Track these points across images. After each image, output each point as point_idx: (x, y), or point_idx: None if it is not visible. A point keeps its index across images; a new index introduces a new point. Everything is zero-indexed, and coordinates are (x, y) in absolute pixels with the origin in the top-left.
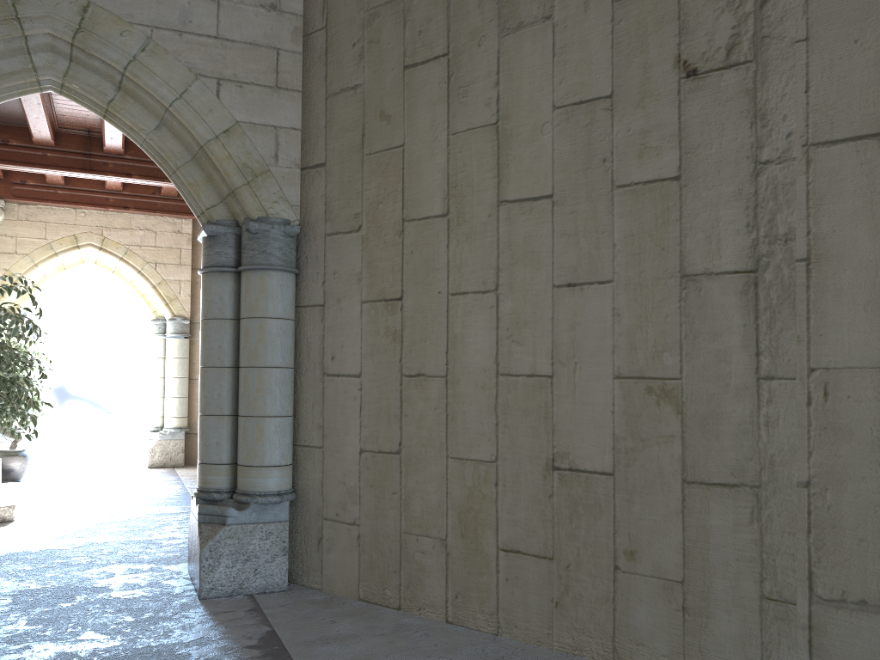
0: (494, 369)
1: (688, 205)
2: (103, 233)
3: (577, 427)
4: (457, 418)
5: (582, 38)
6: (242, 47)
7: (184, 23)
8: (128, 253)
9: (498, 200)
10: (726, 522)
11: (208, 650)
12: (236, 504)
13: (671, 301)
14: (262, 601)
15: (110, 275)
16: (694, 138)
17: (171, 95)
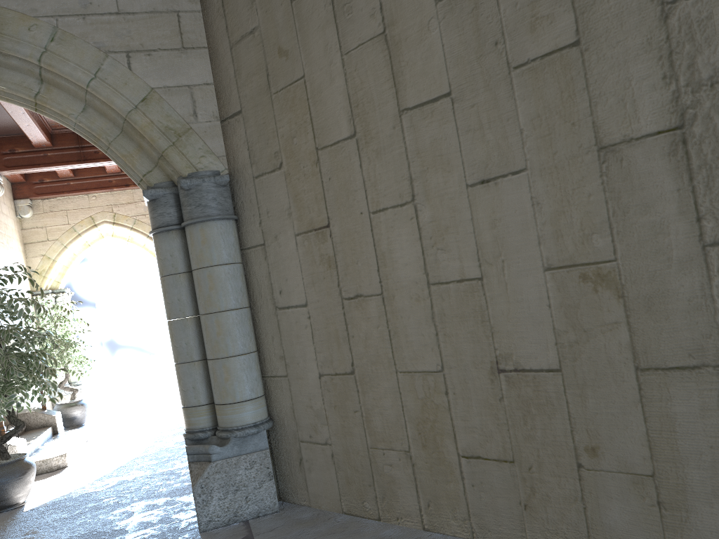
0: (425, 280)
1: (594, 70)
2: (113, 210)
3: (515, 326)
4: (399, 332)
5: None
6: (144, 17)
7: (85, 6)
8: (136, 223)
9: (399, 110)
10: (692, 408)
11: None
12: (219, 440)
13: (592, 178)
14: (255, 526)
15: (126, 243)
16: None
17: (86, 77)
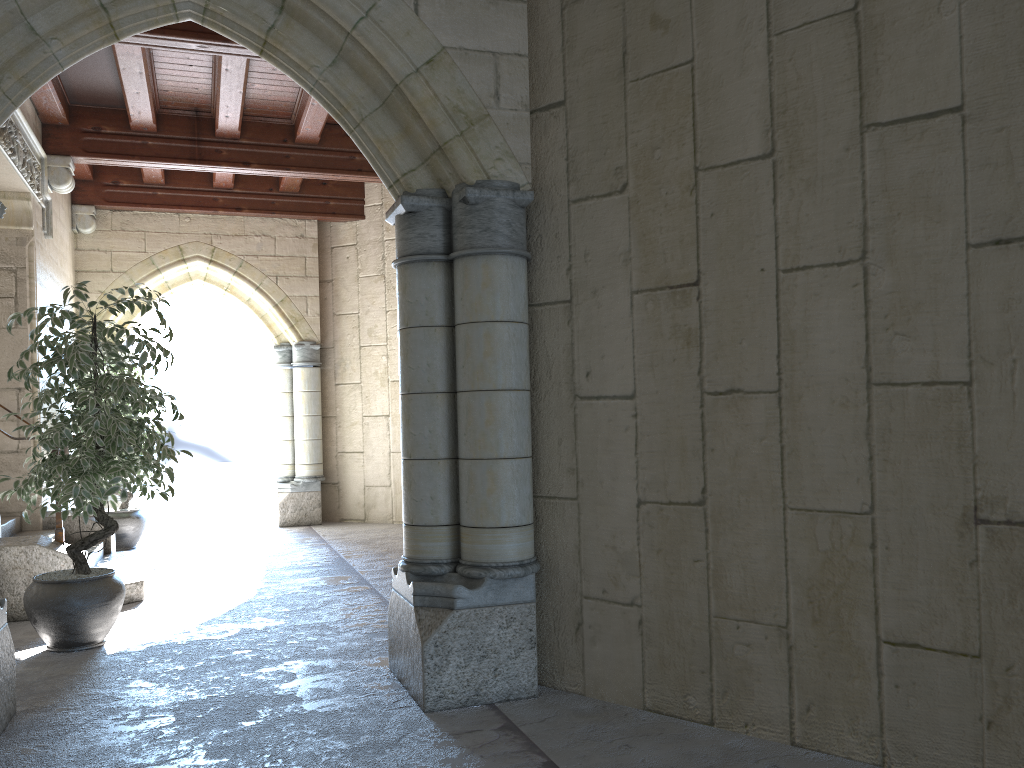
0: (863, 378)
1: None
2: (212, 242)
3: (1019, 458)
4: (800, 451)
5: None
6: None
7: None
8: (243, 266)
9: (861, 125)
10: None
11: None
12: (463, 579)
13: None
14: (511, 713)
15: (222, 294)
16: None
17: (355, 13)
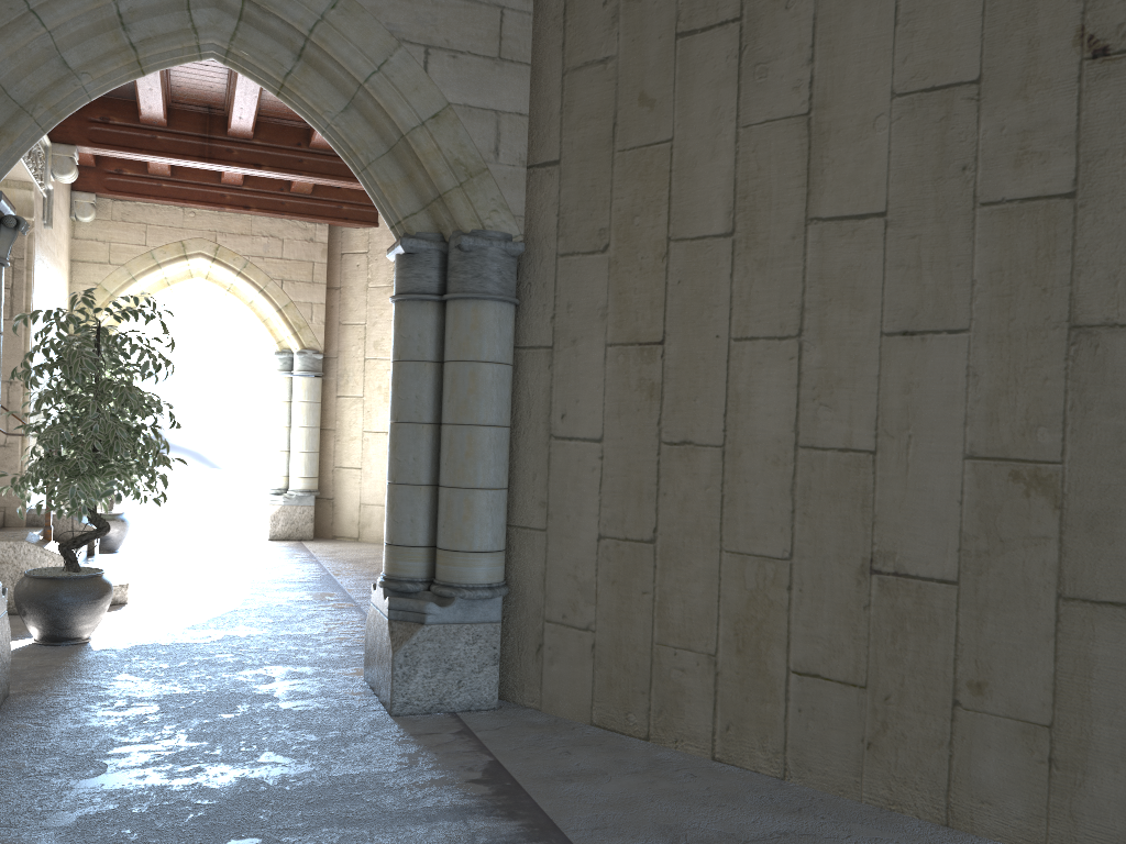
0: (792, 440)
1: (1085, 233)
2: (217, 239)
3: (907, 520)
4: (737, 500)
5: (938, 1)
6: (458, 4)
7: None
8: (248, 267)
9: (805, 217)
10: (1118, 653)
11: (424, 784)
12: (436, 597)
13: (1053, 359)
14: (470, 721)
15: (224, 294)
16: (1099, 142)
17: (367, 68)
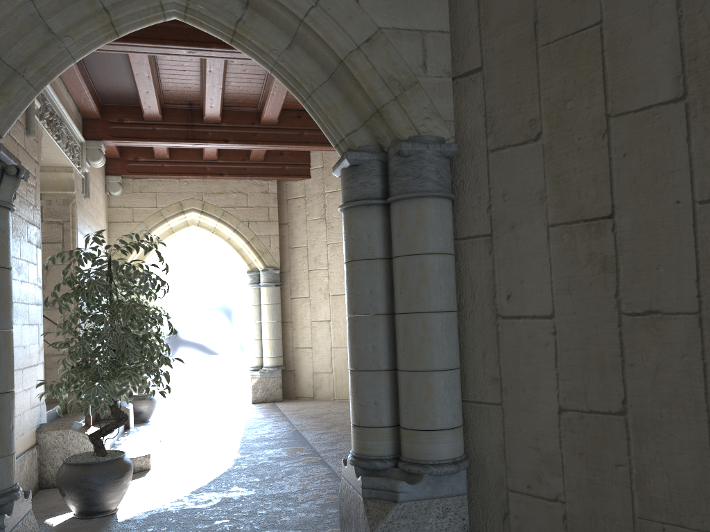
0: None
1: None
2: (203, 198)
3: None
4: None
5: None
6: None
7: None
8: (224, 215)
9: None
10: None
11: None
12: (404, 474)
13: None
14: None
15: (210, 235)
16: None
17: (306, 3)
